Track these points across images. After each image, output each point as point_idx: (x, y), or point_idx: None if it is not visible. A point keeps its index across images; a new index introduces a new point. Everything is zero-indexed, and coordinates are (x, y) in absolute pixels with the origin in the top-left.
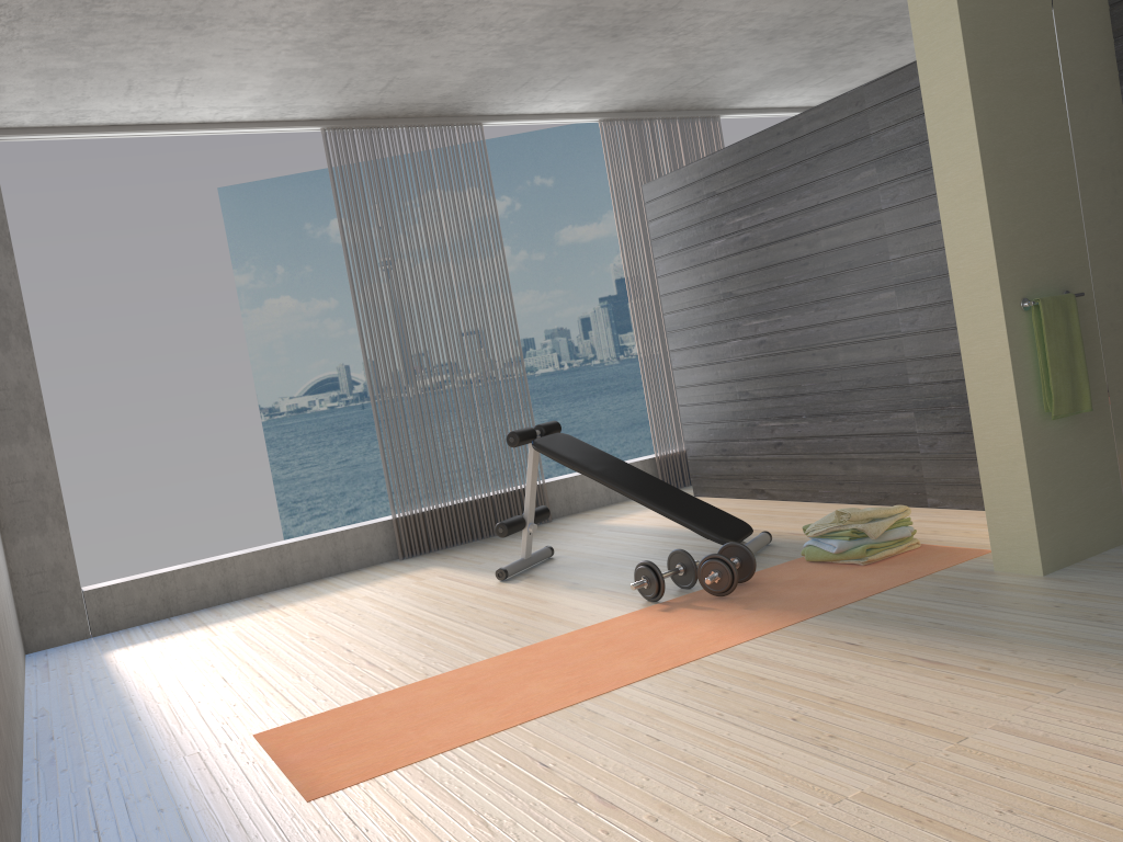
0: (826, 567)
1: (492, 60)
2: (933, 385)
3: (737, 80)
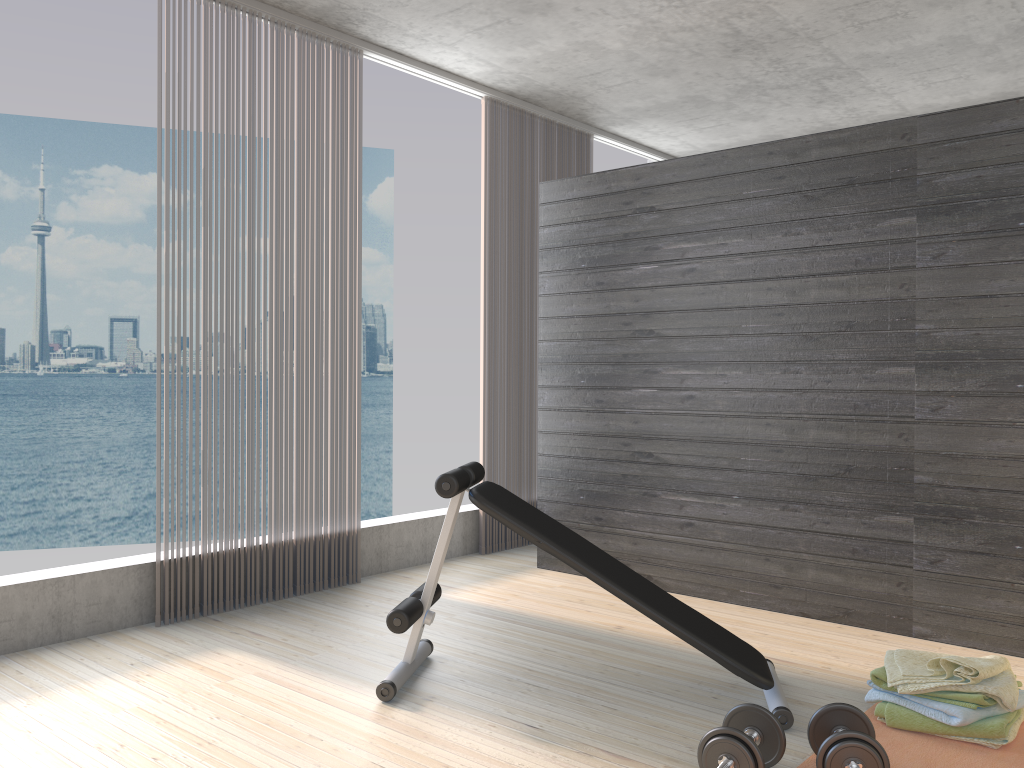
0: (936, 744)
1: None
2: (953, 489)
3: (650, 95)
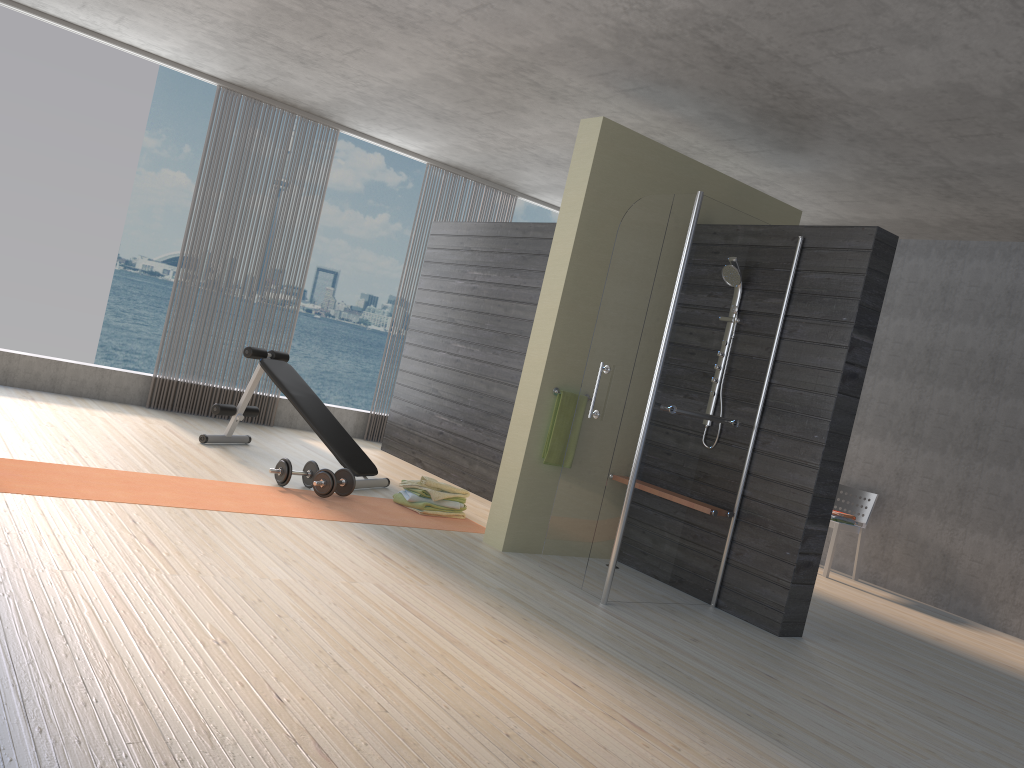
0: (399, 508)
1: (350, 97)
2: None
3: (529, 179)
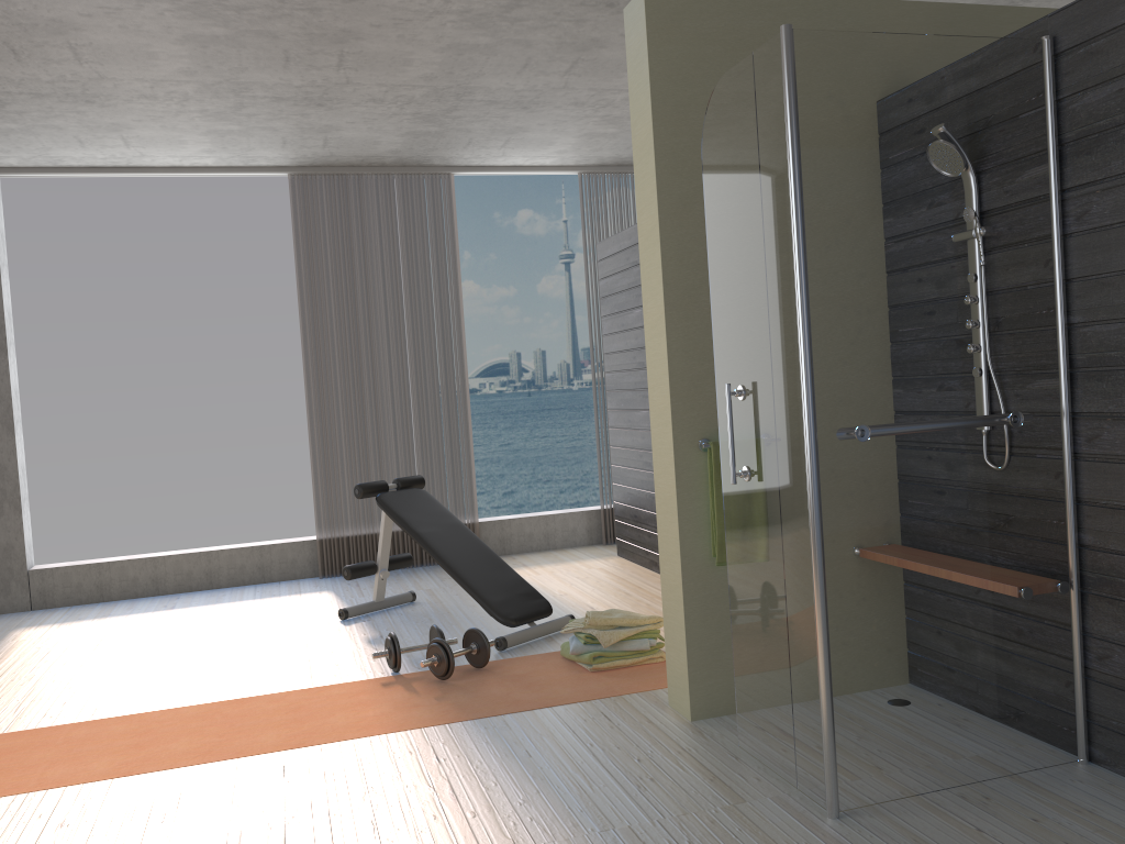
0: (564, 666)
1: (414, 125)
2: None
3: None
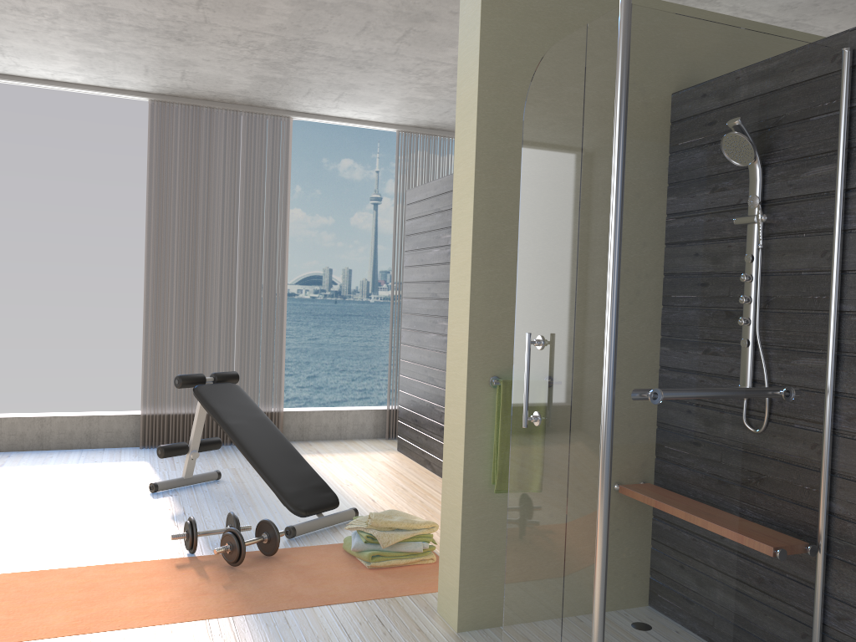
0: (345, 560)
1: (262, 70)
2: None
3: None
